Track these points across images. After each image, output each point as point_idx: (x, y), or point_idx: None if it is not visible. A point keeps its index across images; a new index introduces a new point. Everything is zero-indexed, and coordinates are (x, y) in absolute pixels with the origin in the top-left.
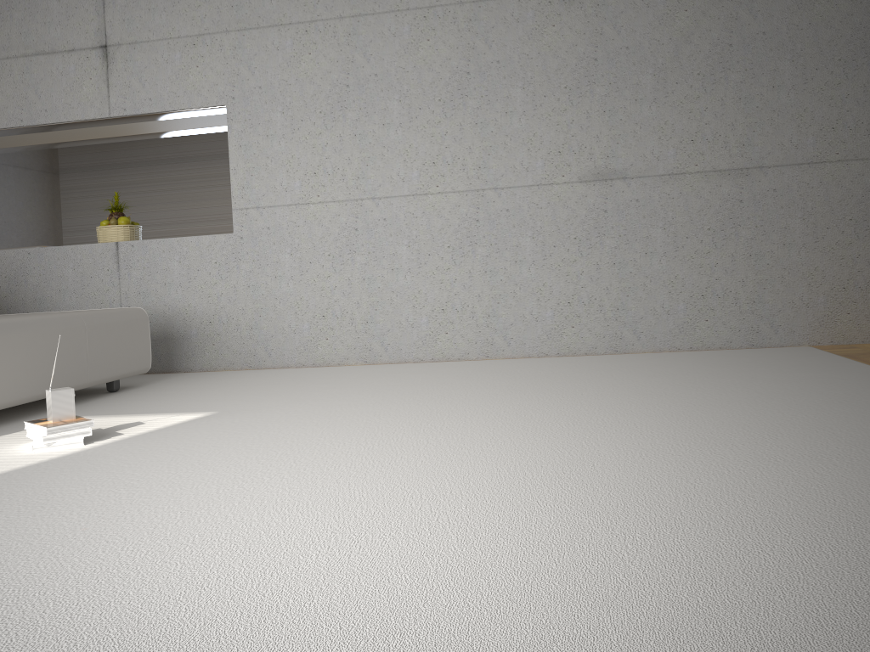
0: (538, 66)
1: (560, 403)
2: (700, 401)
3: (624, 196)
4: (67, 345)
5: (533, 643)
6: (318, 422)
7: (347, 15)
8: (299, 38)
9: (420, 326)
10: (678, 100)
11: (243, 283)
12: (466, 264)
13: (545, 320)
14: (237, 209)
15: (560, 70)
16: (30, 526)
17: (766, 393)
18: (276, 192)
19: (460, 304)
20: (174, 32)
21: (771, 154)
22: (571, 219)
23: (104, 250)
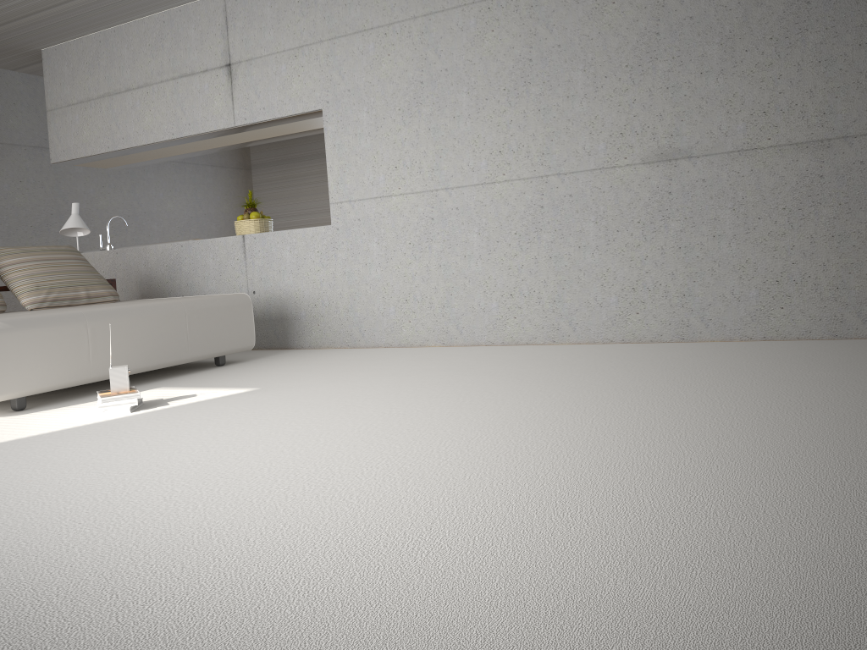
0: (598, 46)
1: (531, 395)
2: (660, 400)
3: (689, 176)
4: (167, 327)
5: (140, 601)
6: (313, 402)
7: (419, 15)
8: (379, 41)
9: (491, 310)
10: (748, 69)
11: (340, 270)
12: (532, 250)
13: (609, 306)
14: (333, 203)
15: (621, 48)
16: (4, 475)
17: (743, 394)
18: (364, 186)
19: (526, 289)
20: (280, 47)
21: (857, 122)
22: (634, 202)
23: (234, 242)
